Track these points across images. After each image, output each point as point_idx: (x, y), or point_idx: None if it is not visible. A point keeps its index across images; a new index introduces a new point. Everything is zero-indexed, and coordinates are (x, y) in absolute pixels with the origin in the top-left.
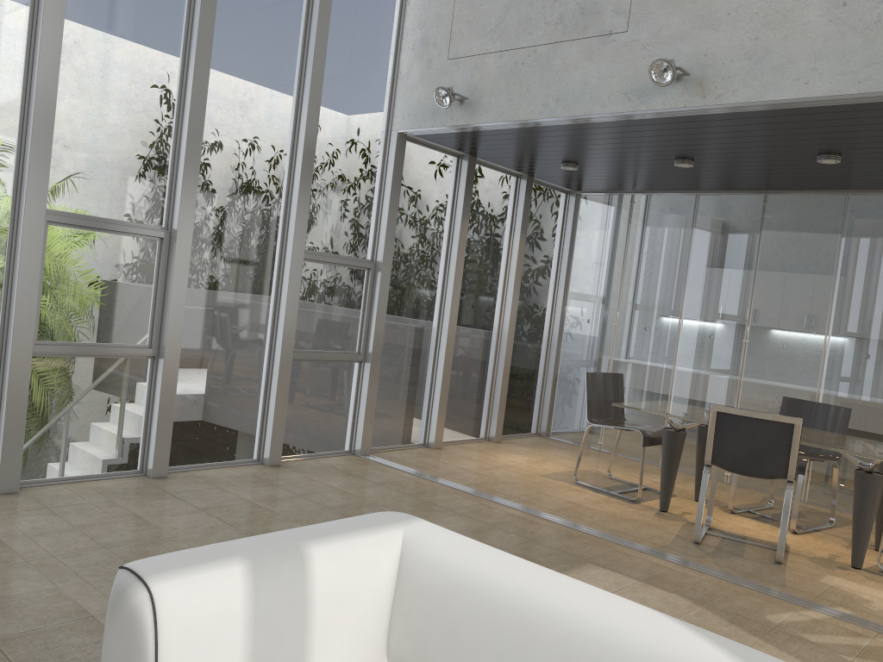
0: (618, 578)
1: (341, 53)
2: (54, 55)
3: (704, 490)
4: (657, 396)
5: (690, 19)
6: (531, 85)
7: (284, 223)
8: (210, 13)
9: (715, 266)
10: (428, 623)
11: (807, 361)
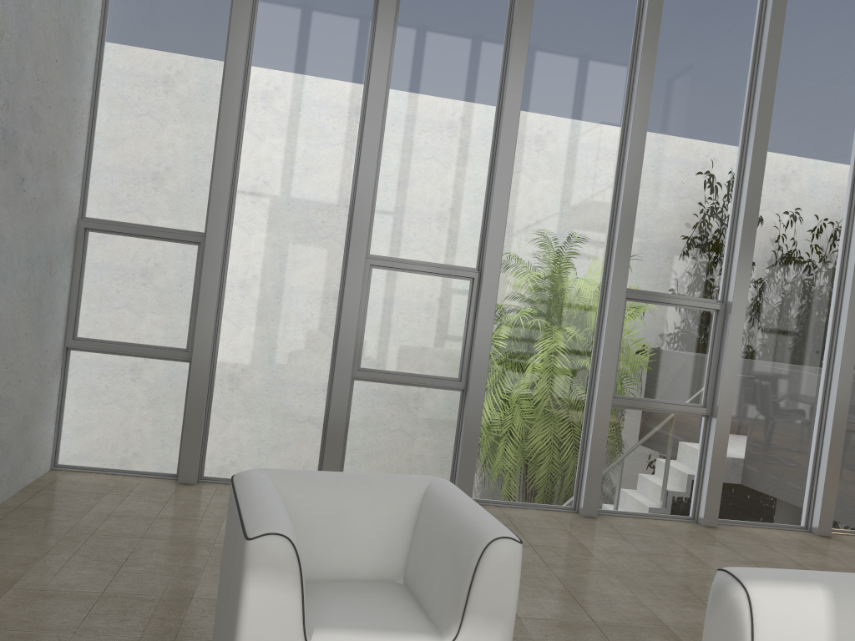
0: None
1: None
2: (637, 166)
3: None
4: None
5: None
6: None
7: (838, 293)
8: (767, 107)
9: None
10: None
11: None
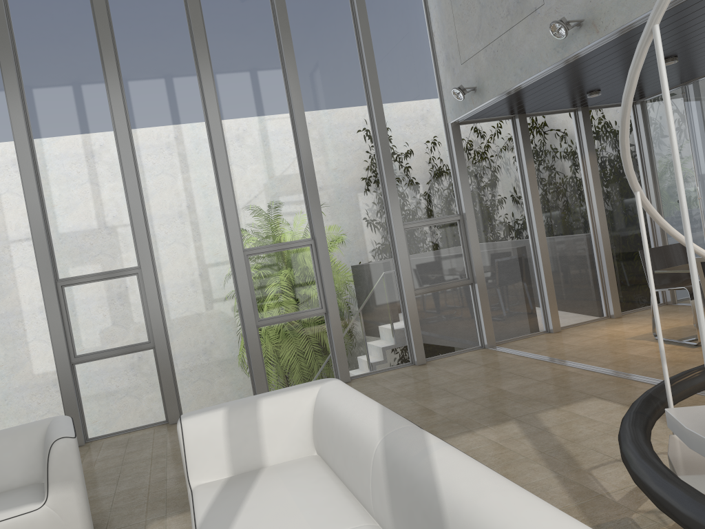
0: (606, 405)
1: (395, 90)
2: (225, 169)
3: None
4: None
5: None
6: (505, 64)
7: (386, 210)
8: (300, 109)
9: None
10: (317, 429)
11: None
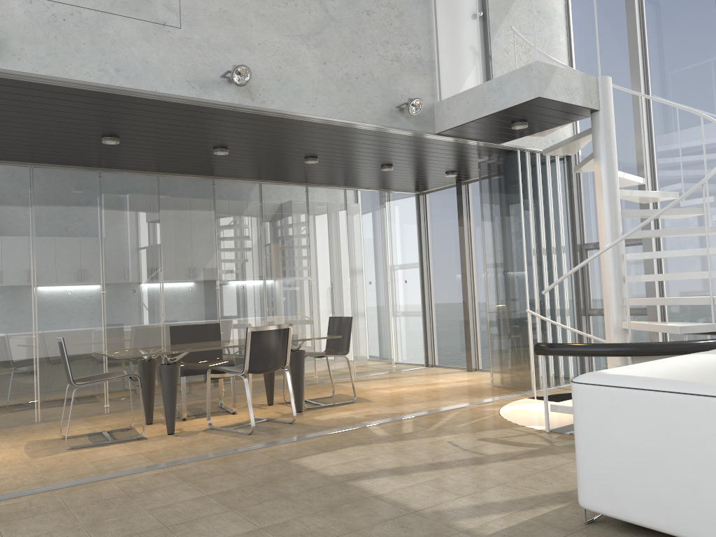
0: (321, 456)
1: None
2: None
3: (249, 393)
4: (22, 358)
5: (233, 37)
6: (81, 46)
7: None
8: None
9: (62, 231)
10: None
11: (152, 300)
